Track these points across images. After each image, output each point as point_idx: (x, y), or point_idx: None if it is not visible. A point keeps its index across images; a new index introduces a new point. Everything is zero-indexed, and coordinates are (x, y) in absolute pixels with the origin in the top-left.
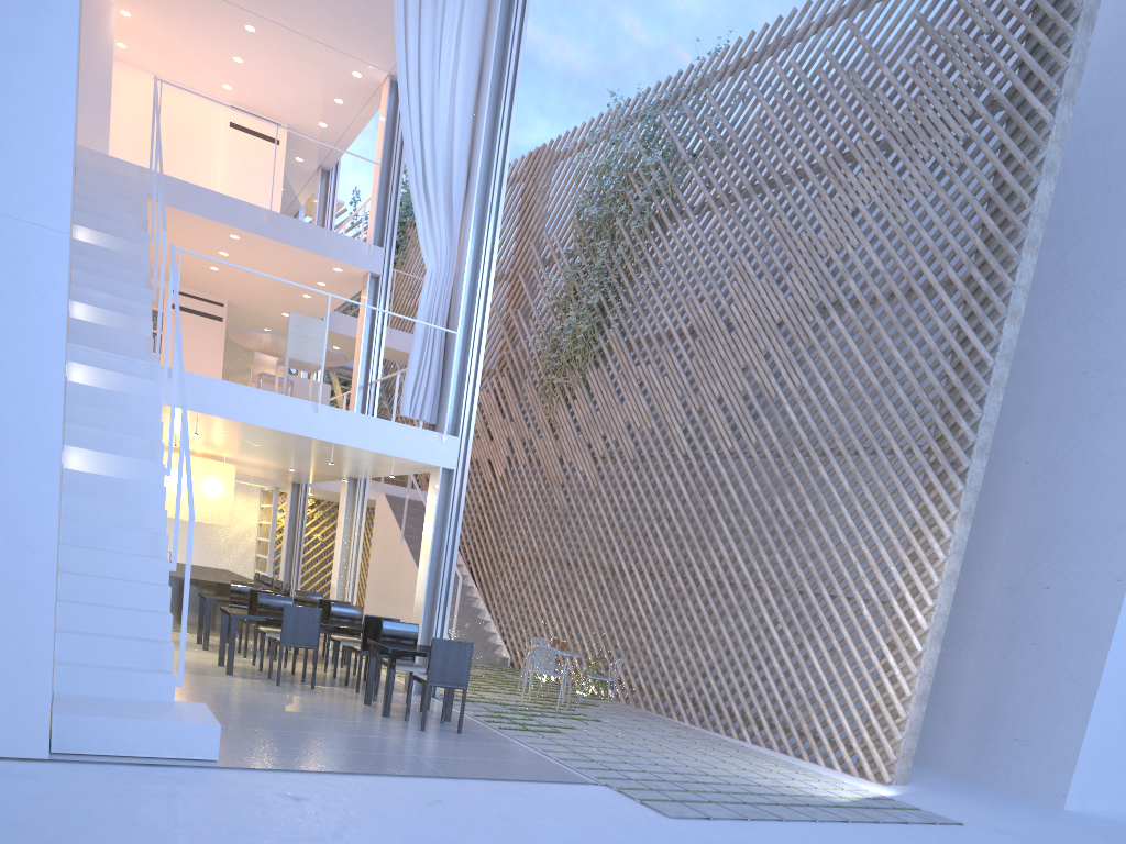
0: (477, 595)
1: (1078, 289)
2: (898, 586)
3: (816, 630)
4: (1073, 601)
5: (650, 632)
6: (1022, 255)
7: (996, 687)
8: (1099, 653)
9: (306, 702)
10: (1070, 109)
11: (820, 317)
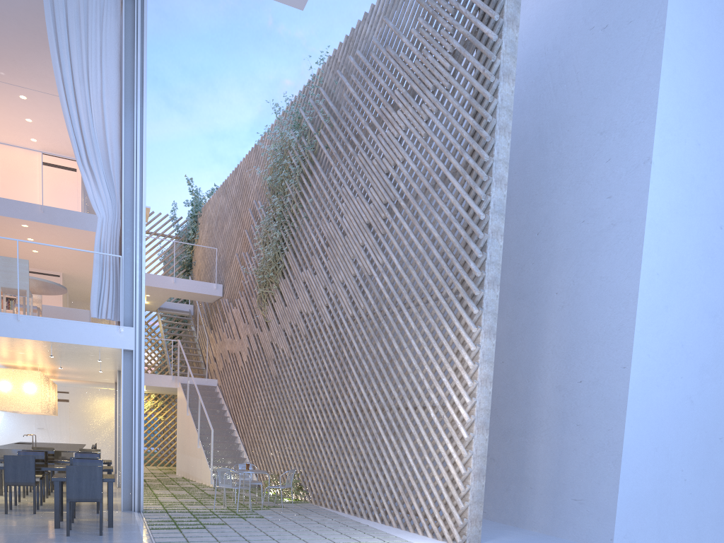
0: (240, 441)
1: (571, 165)
2: (449, 391)
3: (407, 433)
4: (598, 389)
5: (322, 451)
6: (495, 137)
7: (559, 461)
8: (619, 425)
9: (3, 523)
10: (515, 30)
11: (388, 212)
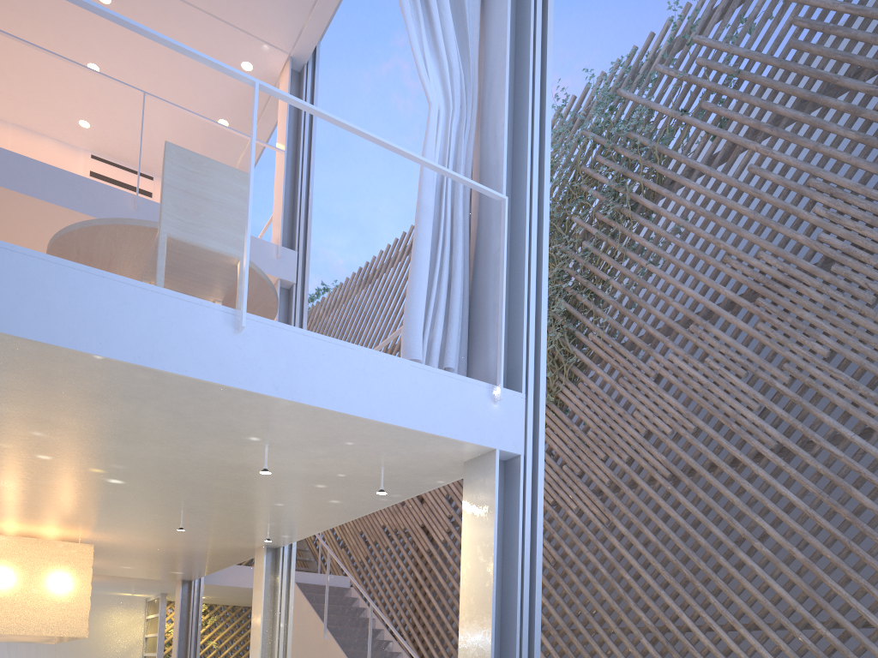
0: None
1: None
2: None
3: None
4: None
5: None
6: None
7: None
8: None
9: None
10: None
11: None
